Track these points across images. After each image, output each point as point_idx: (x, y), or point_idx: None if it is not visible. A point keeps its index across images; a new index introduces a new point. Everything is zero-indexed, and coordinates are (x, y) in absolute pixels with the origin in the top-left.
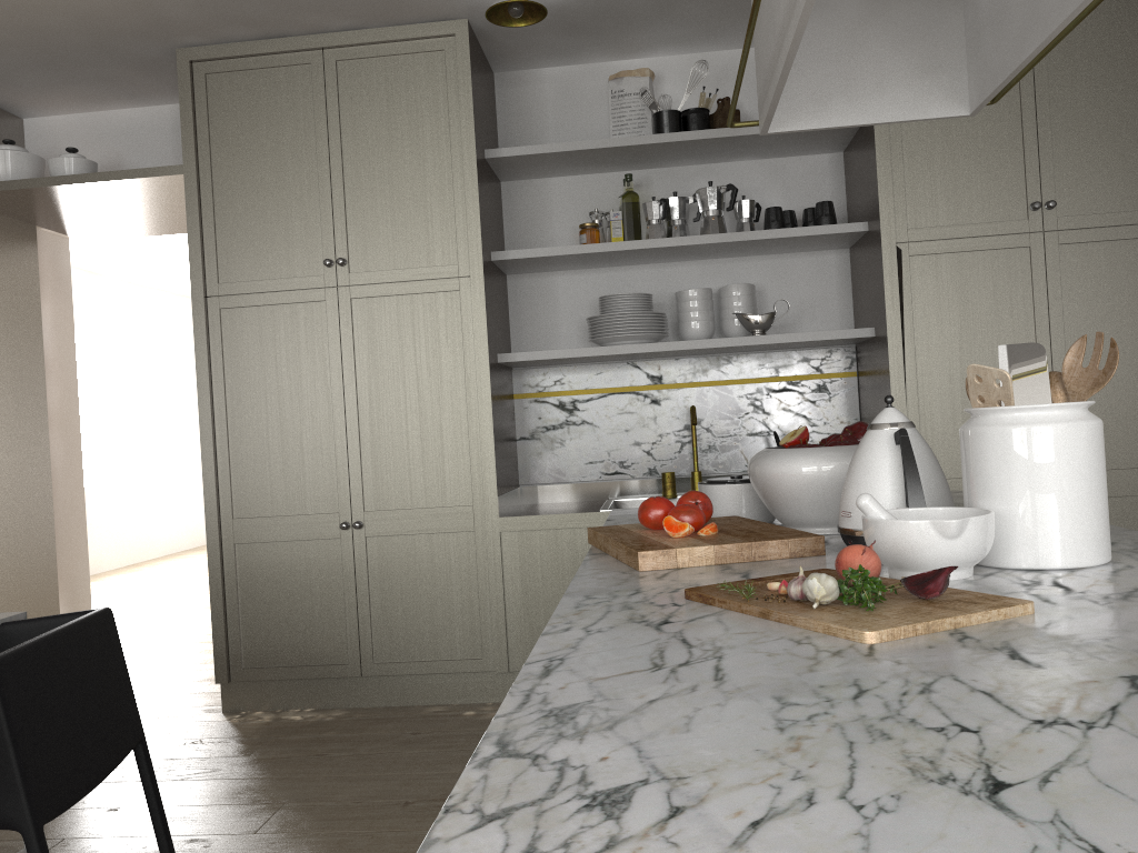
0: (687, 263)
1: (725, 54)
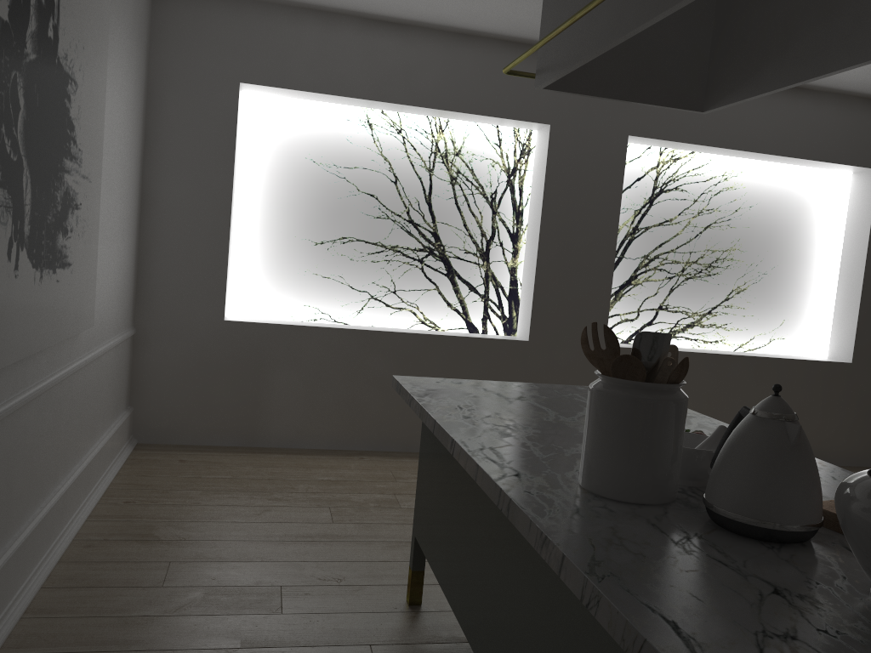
0: None
1: None
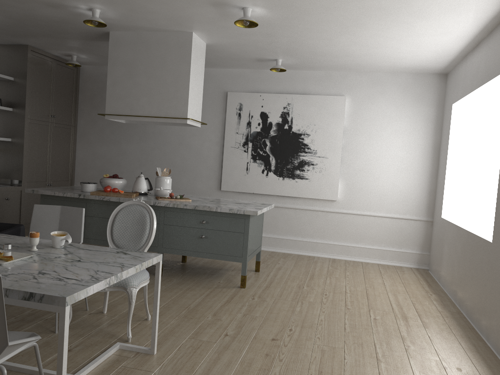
0: None
1: None
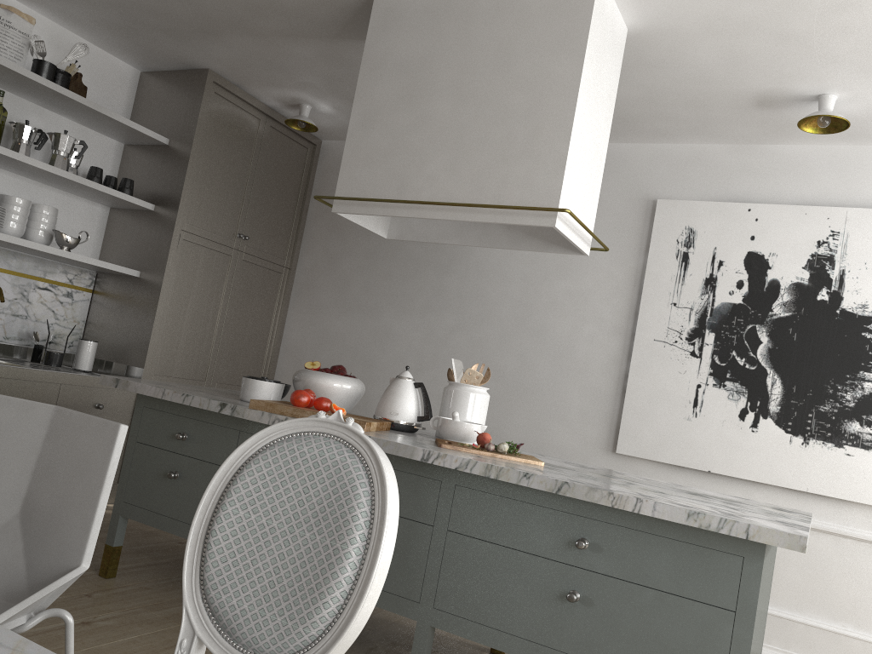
0: (5, 172)
1: (76, 38)
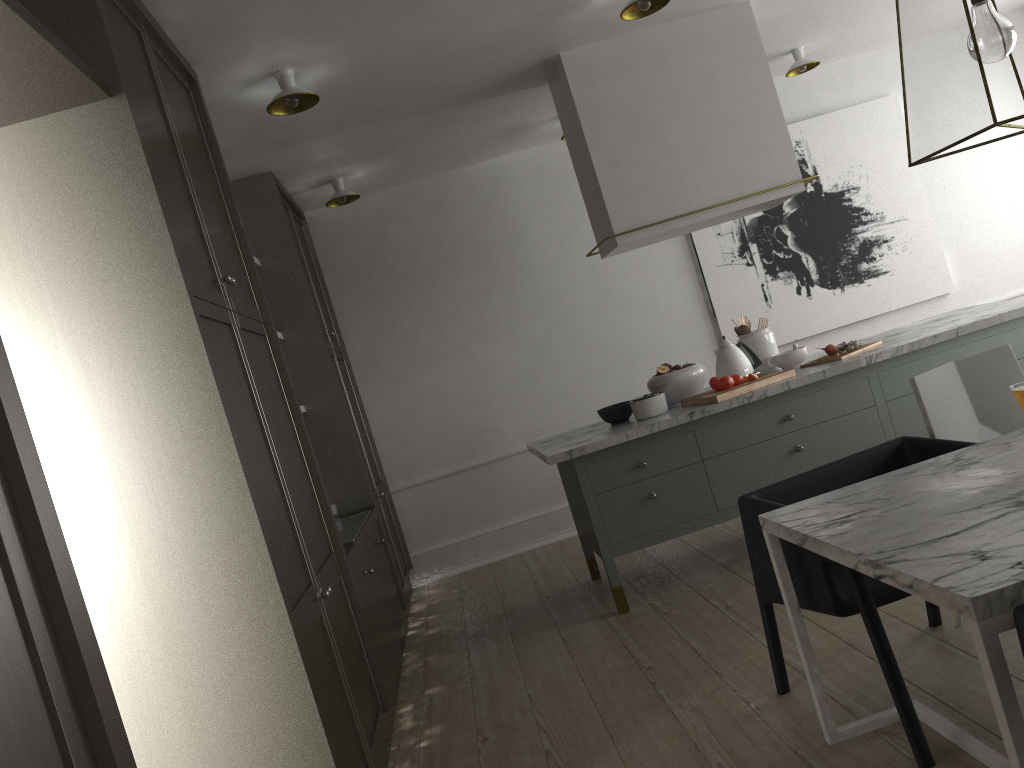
0: None
1: None
